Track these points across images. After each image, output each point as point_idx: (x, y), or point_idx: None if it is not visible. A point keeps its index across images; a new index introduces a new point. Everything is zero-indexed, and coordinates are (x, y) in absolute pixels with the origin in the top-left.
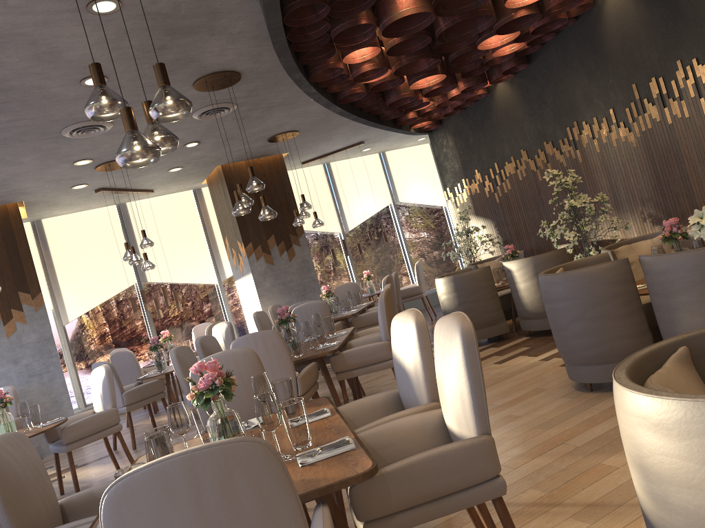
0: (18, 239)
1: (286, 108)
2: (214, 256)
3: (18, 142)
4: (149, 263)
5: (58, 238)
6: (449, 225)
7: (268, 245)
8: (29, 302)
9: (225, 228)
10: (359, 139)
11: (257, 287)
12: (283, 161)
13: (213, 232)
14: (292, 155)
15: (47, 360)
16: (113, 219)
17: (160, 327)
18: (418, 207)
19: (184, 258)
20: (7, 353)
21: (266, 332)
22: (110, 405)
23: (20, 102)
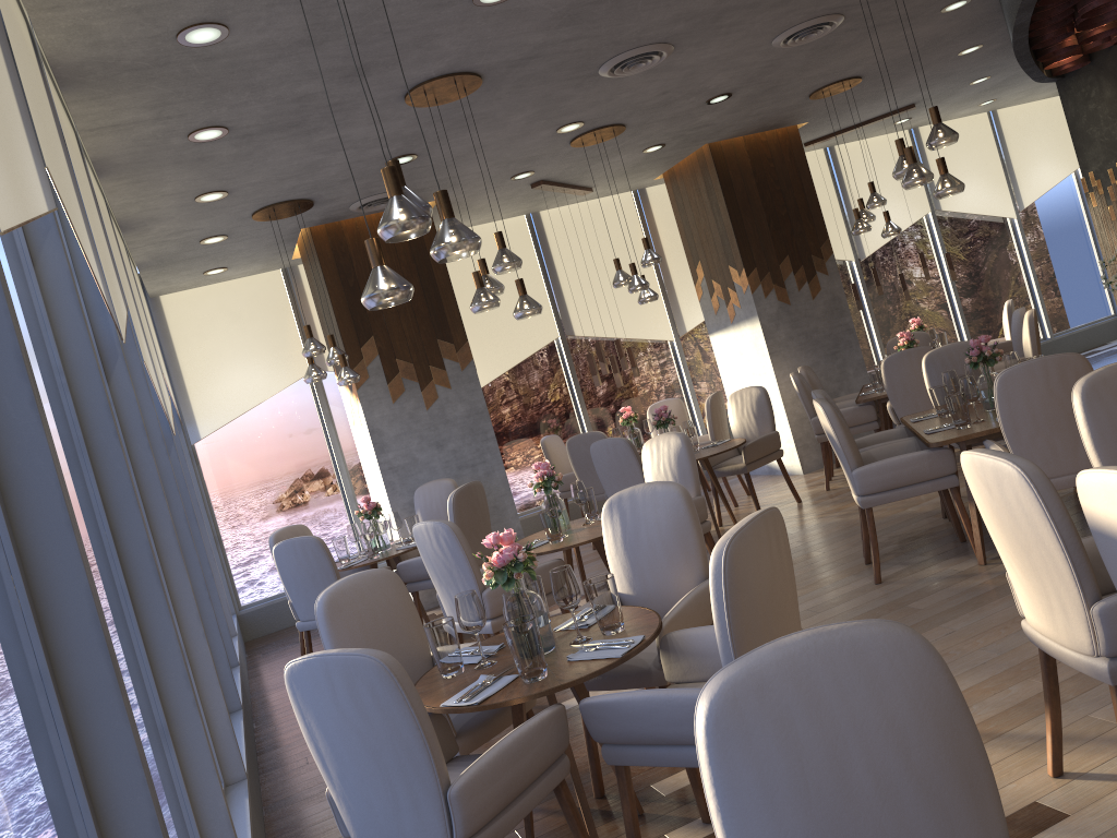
0: (432, 260)
1: (891, 30)
2: (665, 297)
3: (538, 84)
4: (651, 291)
5: (447, 267)
6: (1018, 249)
7: (781, 273)
8: (453, 356)
9: (699, 249)
10: (913, 100)
11: (766, 340)
12: (799, 137)
13: (665, 258)
14: (807, 127)
15: (481, 445)
16: (522, 238)
17: (592, 407)
18: (969, 220)
19: (625, 299)
20: (428, 433)
21: (1066, 356)
22: (693, 492)
23: (615, 2)
